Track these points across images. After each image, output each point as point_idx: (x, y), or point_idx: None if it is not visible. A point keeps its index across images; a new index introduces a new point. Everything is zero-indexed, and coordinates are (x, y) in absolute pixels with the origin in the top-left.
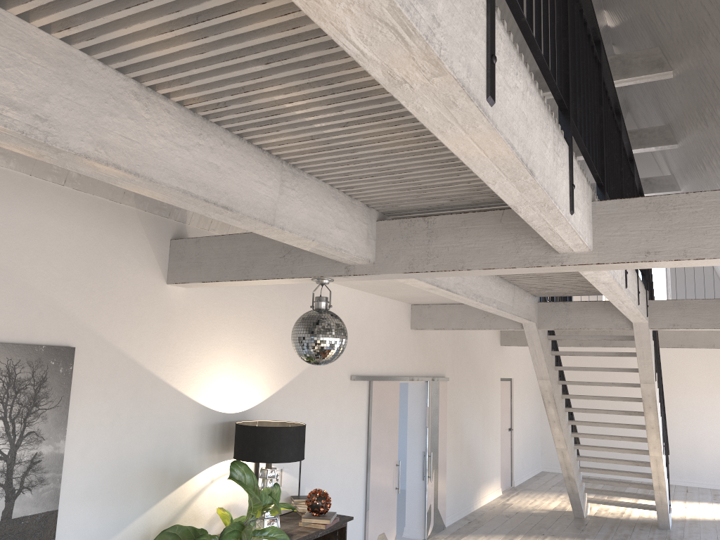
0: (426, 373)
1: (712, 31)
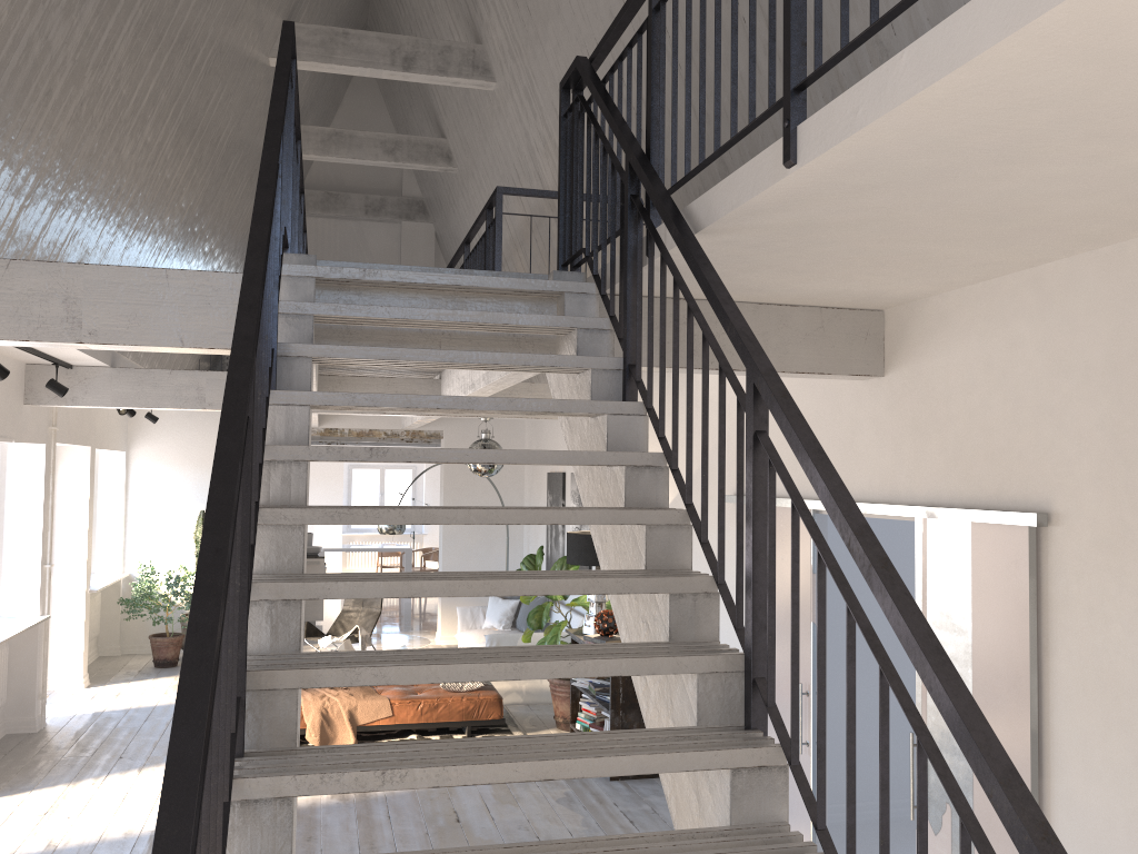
0: (930, 496)
1: (184, 1)
